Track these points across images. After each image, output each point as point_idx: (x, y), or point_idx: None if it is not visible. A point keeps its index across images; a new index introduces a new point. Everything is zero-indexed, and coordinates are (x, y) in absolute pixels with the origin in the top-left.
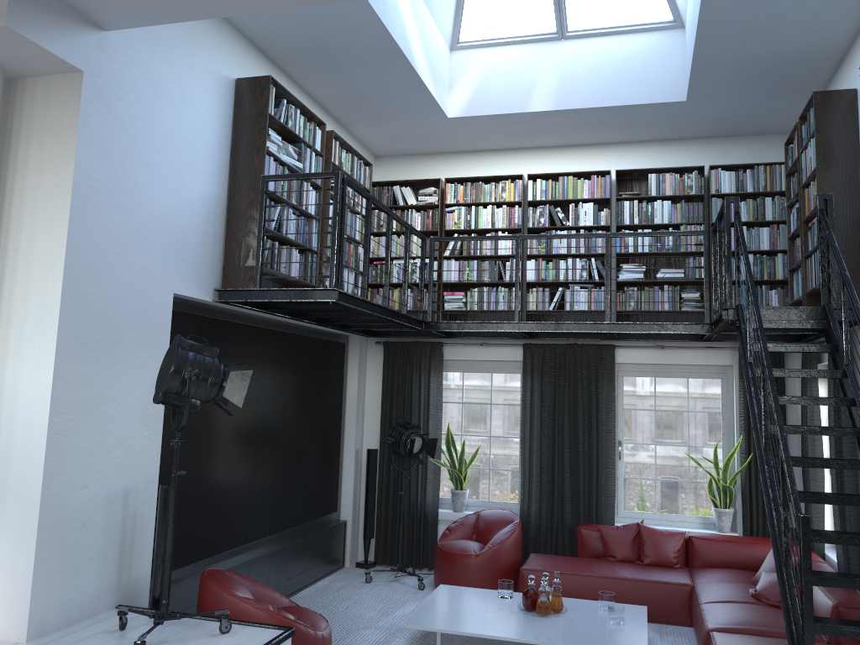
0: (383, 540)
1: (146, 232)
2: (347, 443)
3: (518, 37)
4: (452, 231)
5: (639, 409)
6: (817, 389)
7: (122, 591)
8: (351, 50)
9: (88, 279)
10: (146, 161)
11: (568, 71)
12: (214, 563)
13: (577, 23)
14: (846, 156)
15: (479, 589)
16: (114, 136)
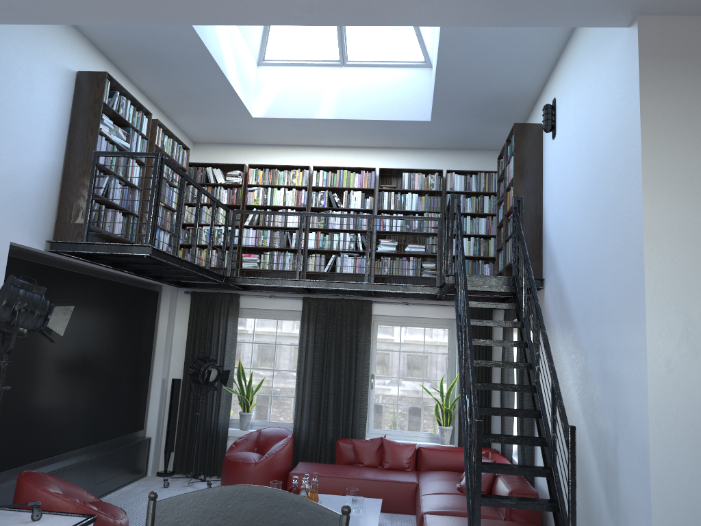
0: (181, 453)
1: None
2: (155, 374)
3: (310, 61)
4: (252, 206)
5: (388, 350)
6: (512, 337)
7: None
8: (175, 58)
9: None
10: None
11: (347, 91)
12: (31, 470)
13: (355, 55)
14: (534, 171)
15: None
16: None
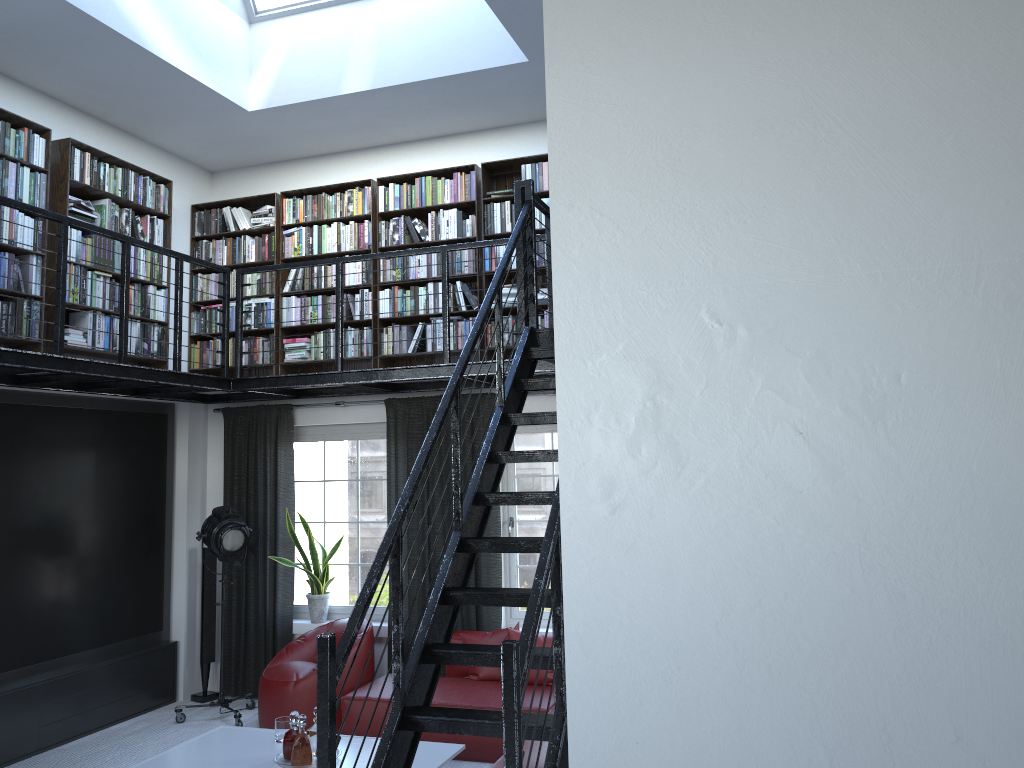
0: (227, 664)
1: None
2: (177, 542)
3: None
4: (293, 260)
5: (534, 475)
6: None
7: None
8: (37, 27)
9: None
10: None
11: (388, 37)
12: None
13: None
14: None
15: (264, 731)
16: None
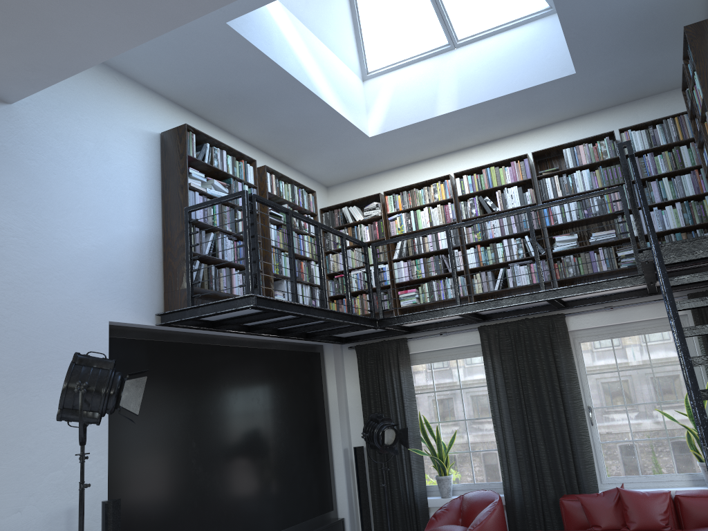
0: None
1: (72, 269)
2: (335, 444)
3: (417, 56)
4: (397, 236)
5: (602, 372)
6: None
7: None
8: (257, 91)
9: (7, 316)
10: (66, 209)
11: (465, 73)
12: None
13: (464, 31)
14: None
15: None
16: (27, 190)
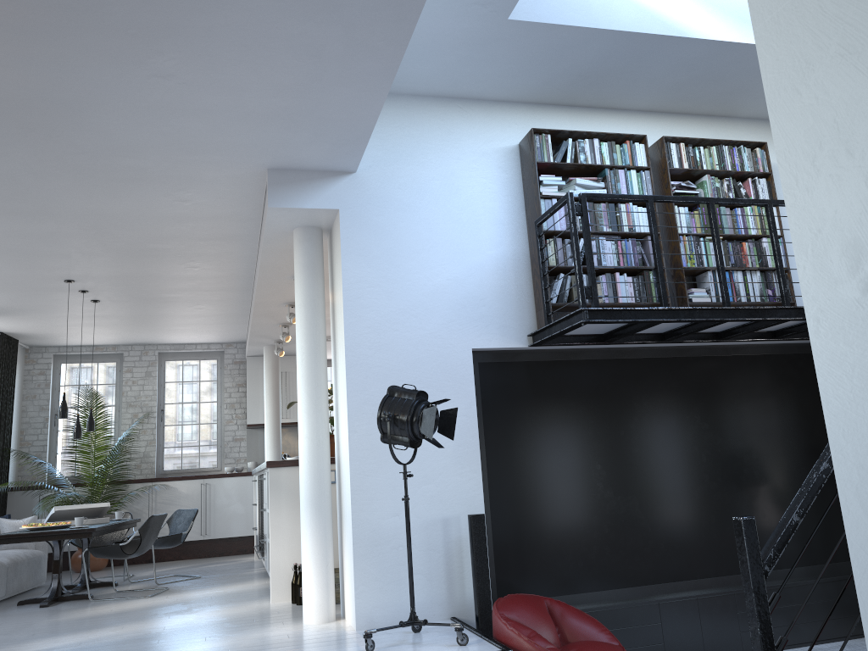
0: None
1: (427, 306)
2: None
3: None
4: None
5: None
6: None
7: (456, 606)
8: (606, 61)
9: (370, 355)
10: (416, 251)
11: None
12: (603, 598)
13: None
14: None
15: None
16: (378, 243)
